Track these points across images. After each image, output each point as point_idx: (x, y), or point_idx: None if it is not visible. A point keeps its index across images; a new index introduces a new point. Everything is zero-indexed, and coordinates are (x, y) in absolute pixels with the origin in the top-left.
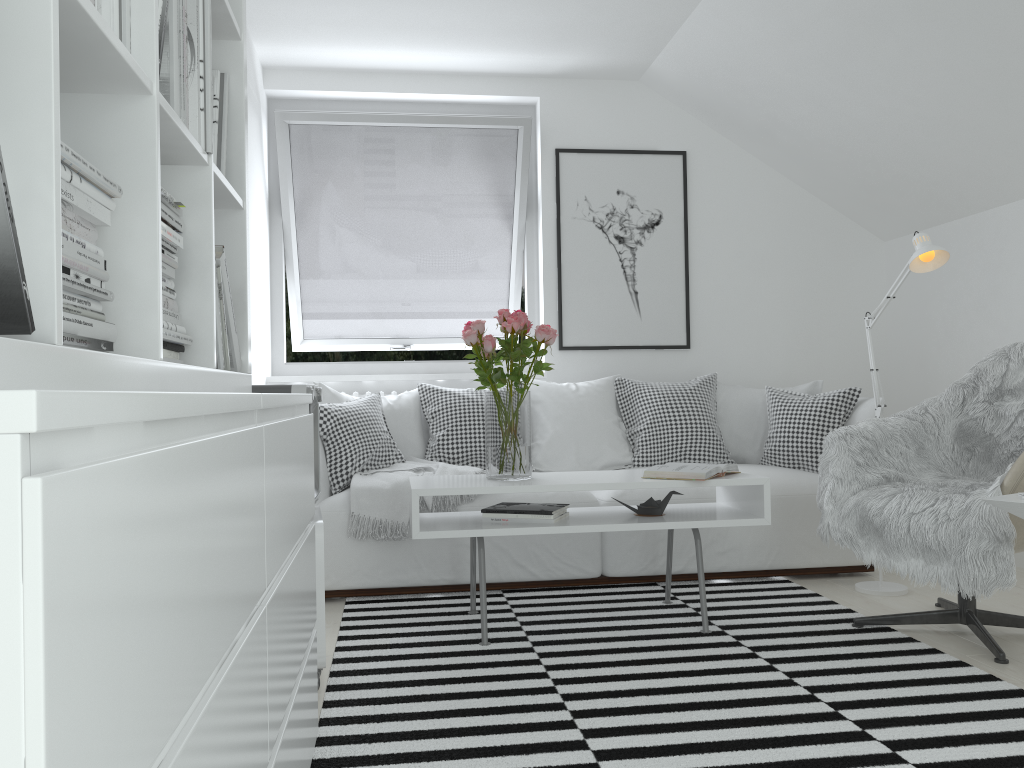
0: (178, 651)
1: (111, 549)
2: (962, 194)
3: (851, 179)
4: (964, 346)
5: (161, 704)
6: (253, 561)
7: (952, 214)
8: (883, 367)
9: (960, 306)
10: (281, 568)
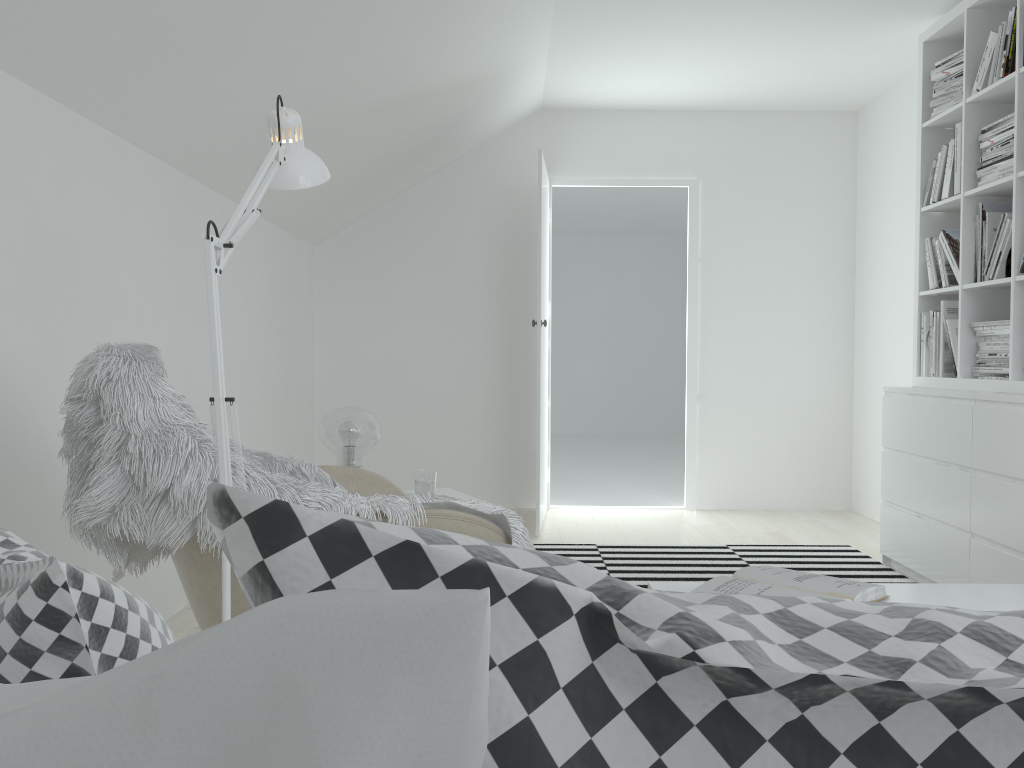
0: (909, 438)
1: (892, 409)
2: None
3: None
4: None
5: (903, 443)
6: (956, 448)
7: None
8: None
9: None
10: (1012, 482)
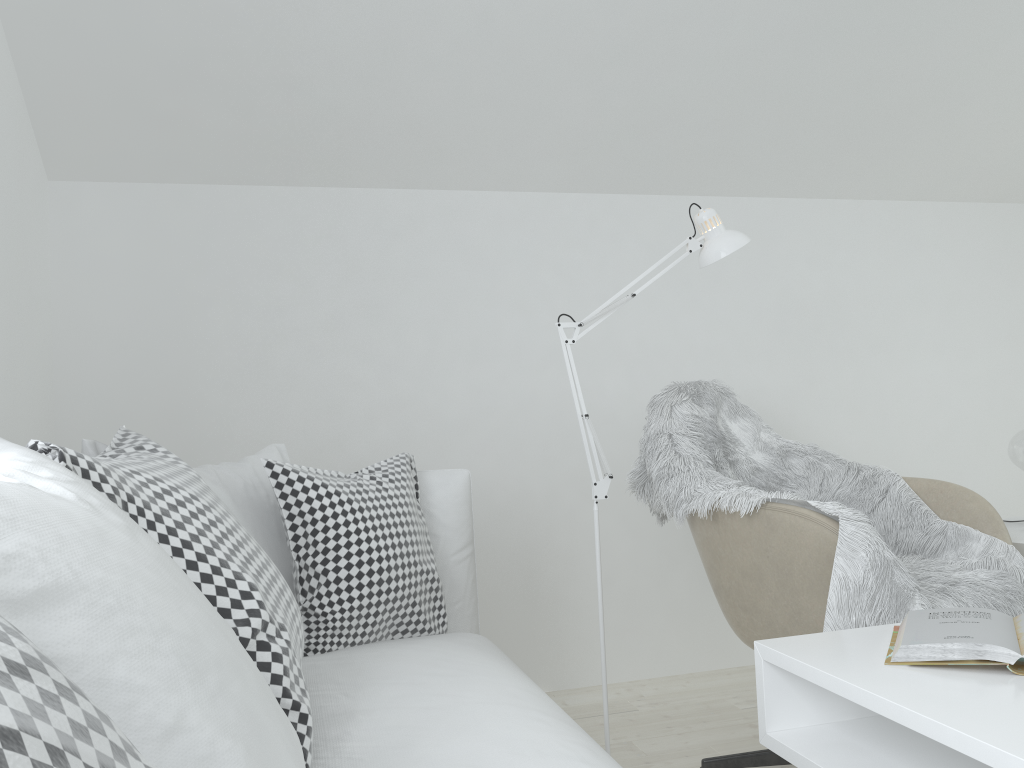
0: None
1: None
2: (353, 153)
3: (176, 44)
4: (298, 389)
5: None
6: None
7: (285, 176)
8: (52, 426)
9: (288, 325)
10: None
